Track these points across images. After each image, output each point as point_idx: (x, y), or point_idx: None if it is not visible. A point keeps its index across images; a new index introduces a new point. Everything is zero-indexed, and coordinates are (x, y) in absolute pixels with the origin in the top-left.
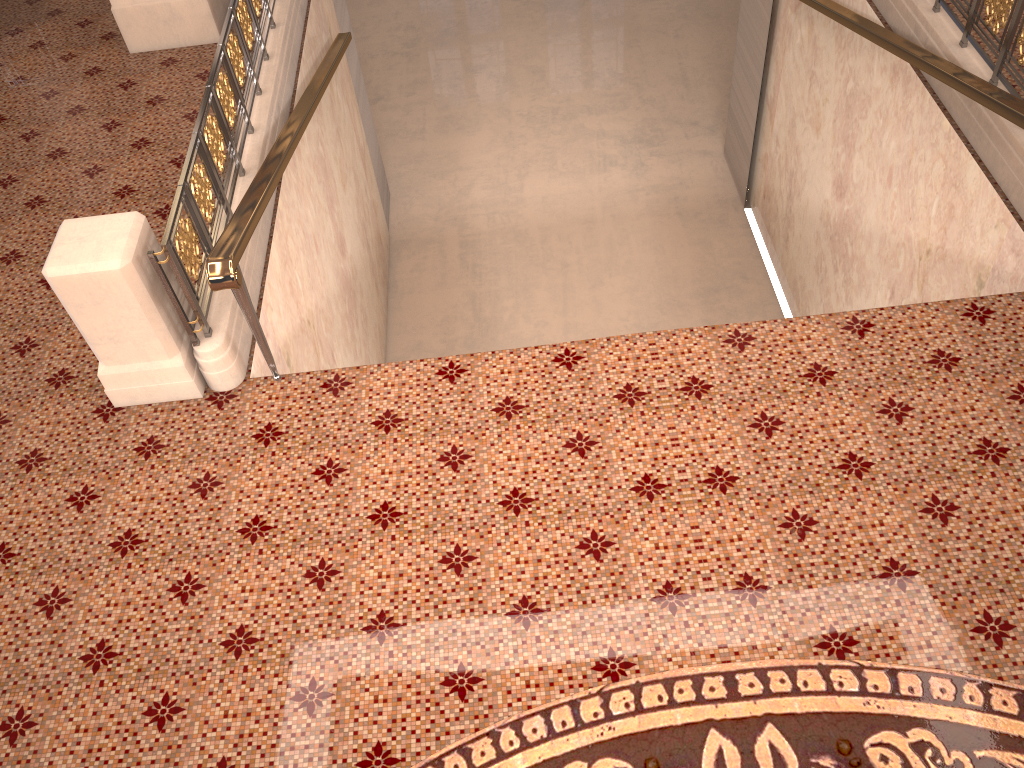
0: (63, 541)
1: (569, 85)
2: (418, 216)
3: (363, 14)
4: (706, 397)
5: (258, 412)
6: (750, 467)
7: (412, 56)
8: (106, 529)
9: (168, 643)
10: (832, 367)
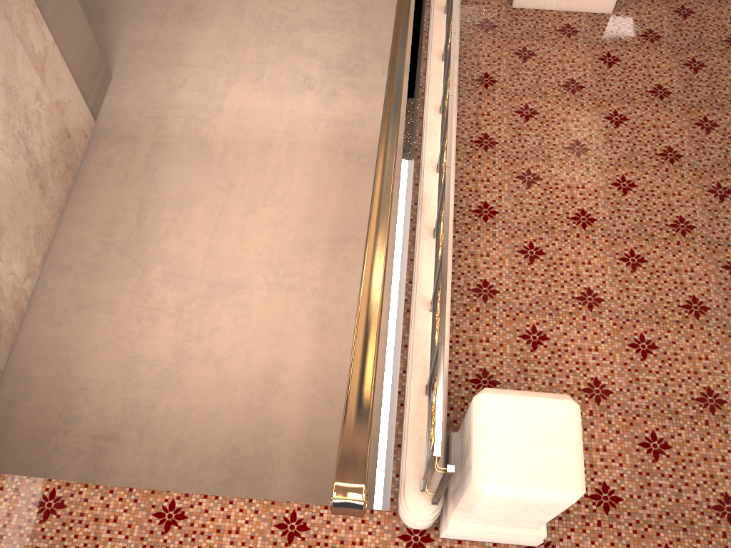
0: None
1: None
2: (127, 107)
3: None
4: None
5: None
6: None
7: None
8: None
9: None
10: None
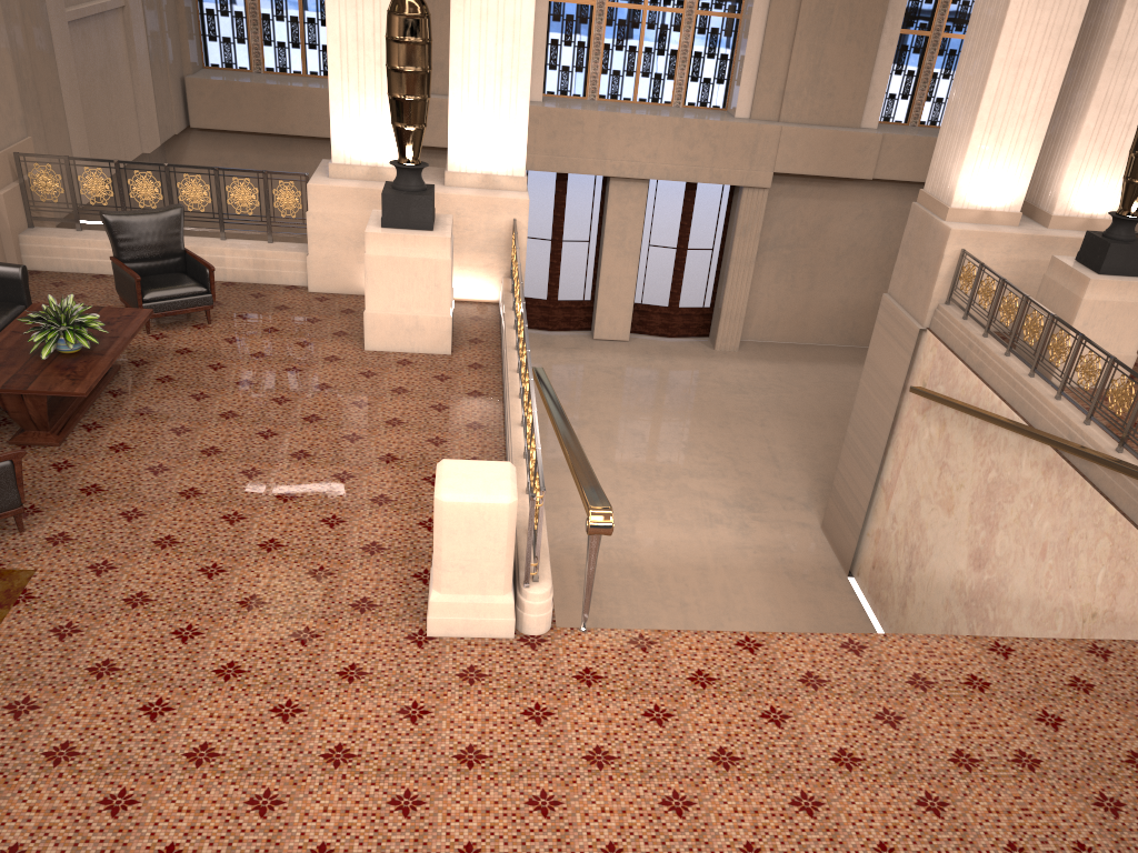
0: (403, 748)
1: (669, 449)
2: None
3: None
4: (989, 692)
5: (572, 656)
6: (1048, 753)
7: None
8: (446, 742)
9: (539, 851)
10: (1090, 680)
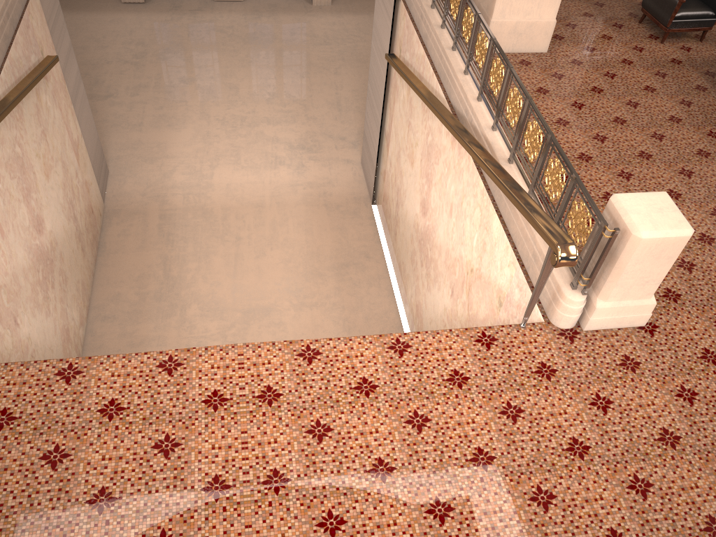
0: None
1: (256, 100)
2: (129, 191)
3: (105, 28)
4: (276, 404)
5: None
6: (301, 470)
7: (139, 65)
8: None
9: None
10: (376, 381)
